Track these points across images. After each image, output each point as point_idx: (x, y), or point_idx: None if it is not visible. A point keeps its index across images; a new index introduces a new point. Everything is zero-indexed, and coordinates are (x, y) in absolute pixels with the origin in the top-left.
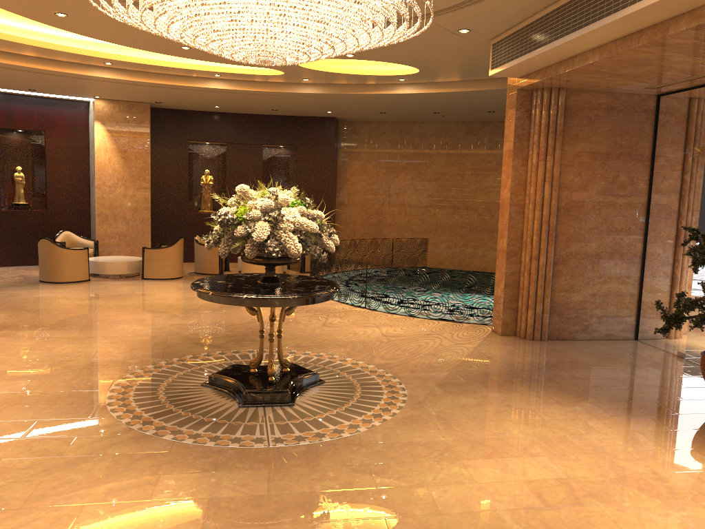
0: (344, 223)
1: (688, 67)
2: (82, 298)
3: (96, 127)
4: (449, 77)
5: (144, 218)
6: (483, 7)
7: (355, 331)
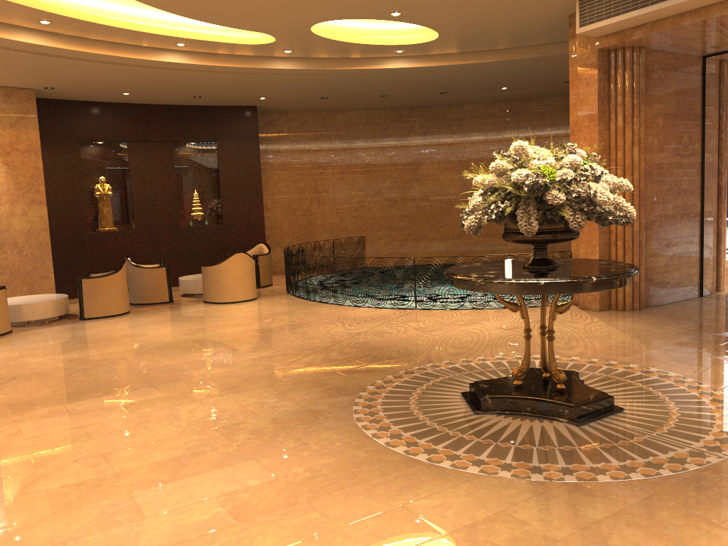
0: (270, 229)
1: None
2: (56, 352)
3: None
4: (453, 48)
5: (42, 242)
6: None
7: (467, 330)
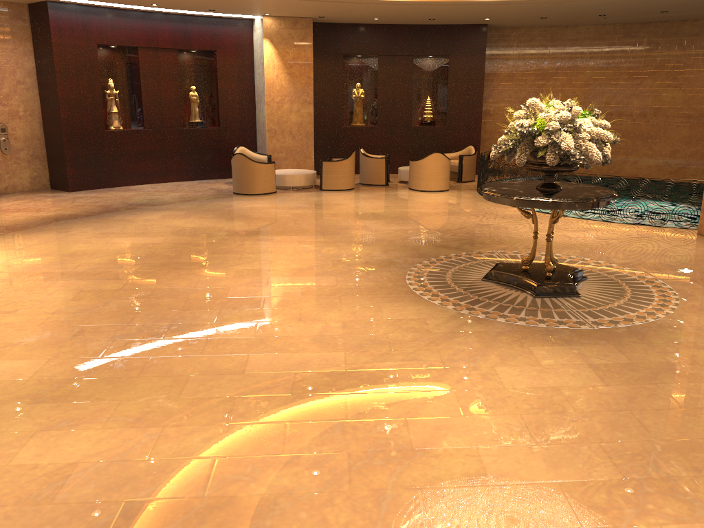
0: (489, 133)
1: None
2: (290, 208)
3: (265, 45)
4: None
5: (308, 132)
6: None
7: (567, 235)
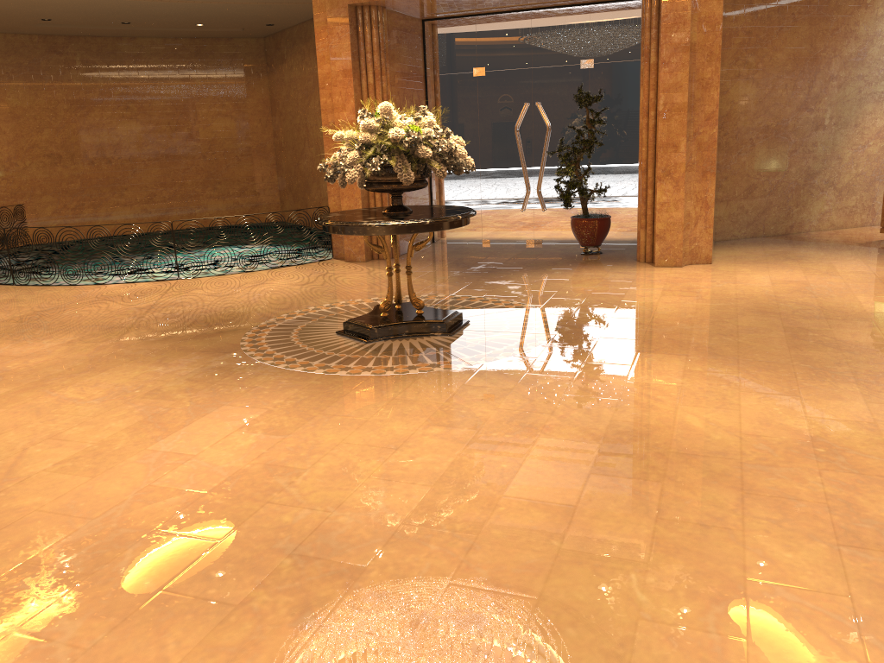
0: None
1: (512, 0)
2: None
3: None
4: None
5: None
6: None
7: (266, 290)
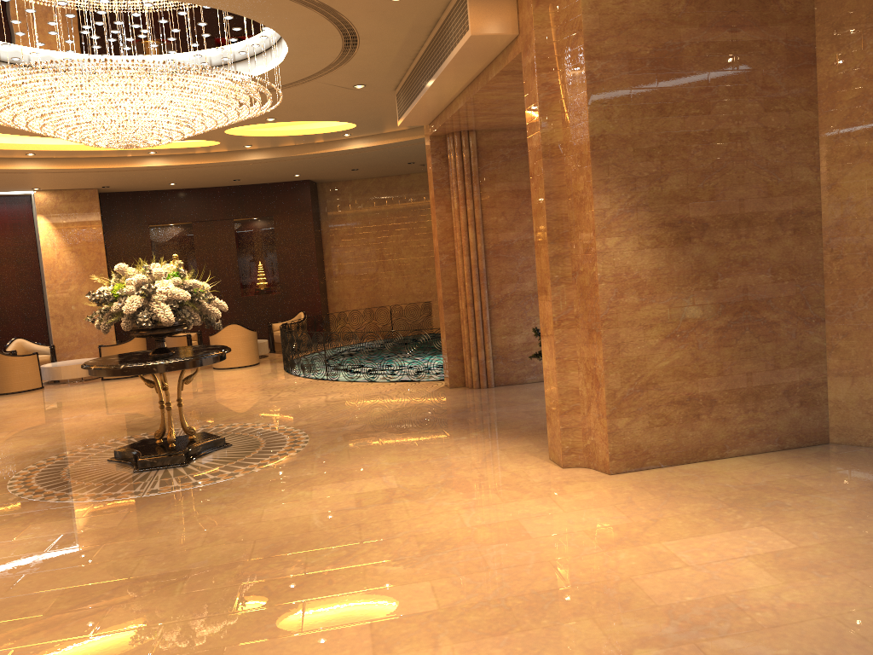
0: (338, 295)
1: None
2: (27, 405)
3: (40, 222)
4: (393, 127)
5: None
6: (356, 66)
7: (299, 401)
